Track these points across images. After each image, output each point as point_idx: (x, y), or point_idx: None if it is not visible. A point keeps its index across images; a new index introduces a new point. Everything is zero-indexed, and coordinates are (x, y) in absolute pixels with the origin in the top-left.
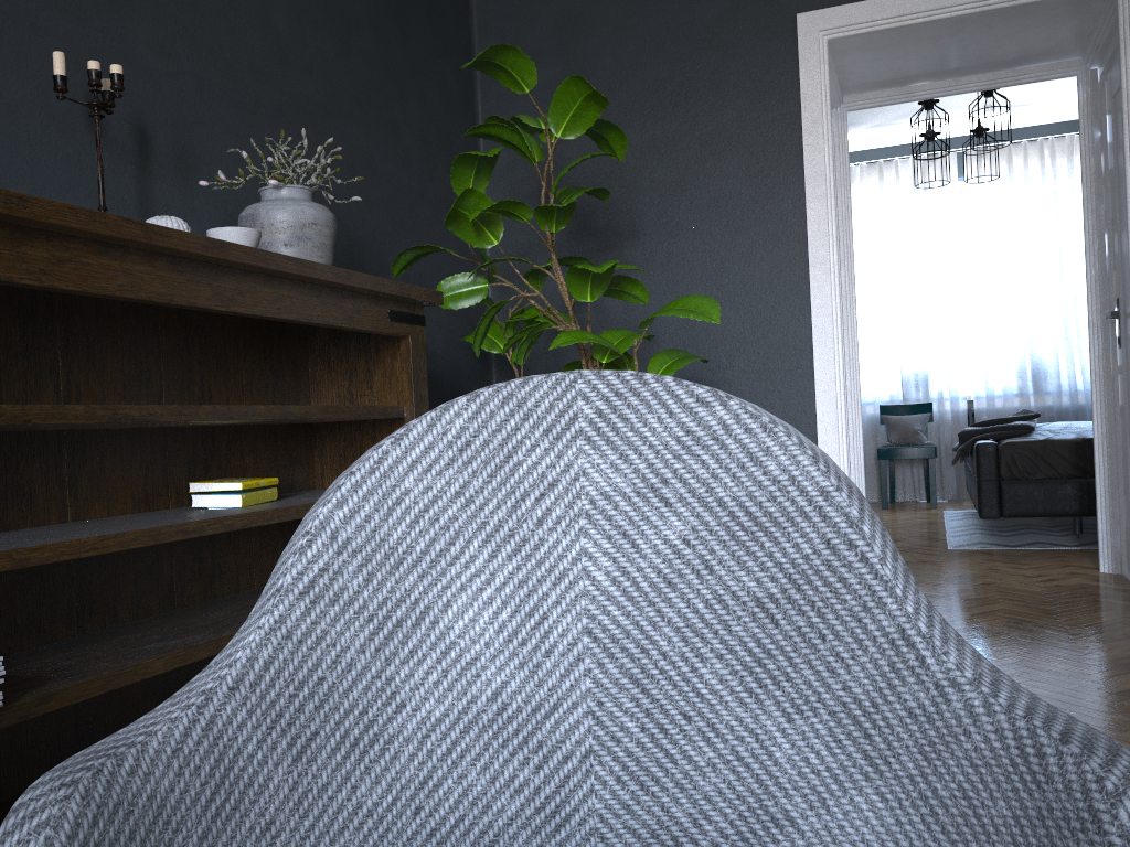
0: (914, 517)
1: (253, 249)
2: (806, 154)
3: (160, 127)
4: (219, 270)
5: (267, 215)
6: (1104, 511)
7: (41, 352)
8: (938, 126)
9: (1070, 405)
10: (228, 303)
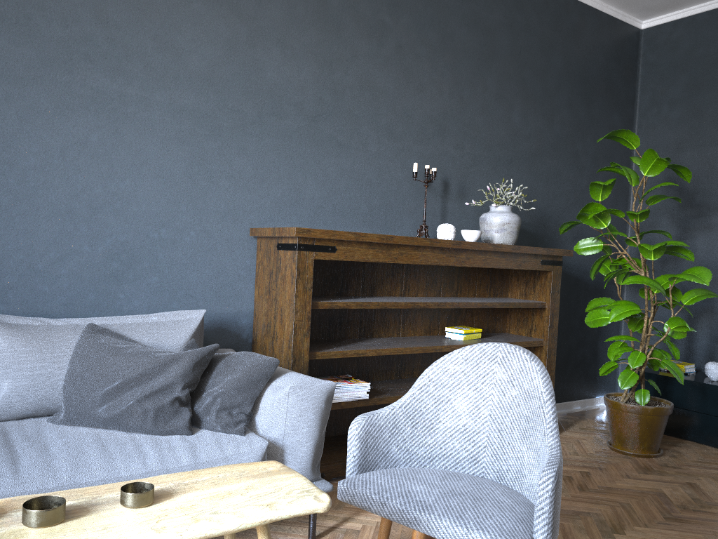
0: None
1: (473, 242)
2: None
3: (453, 179)
4: (459, 250)
5: (489, 219)
6: None
7: (397, 273)
8: None
9: None
10: (462, 263)
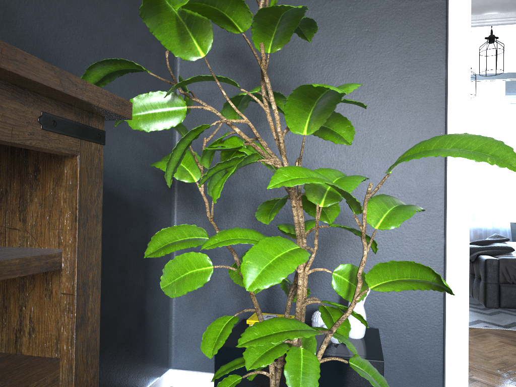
0: None
1: None
2: (450, 37)
3: None
4: None
5: None
6: None
7: None
8: None
9: (492, 228)
10: None
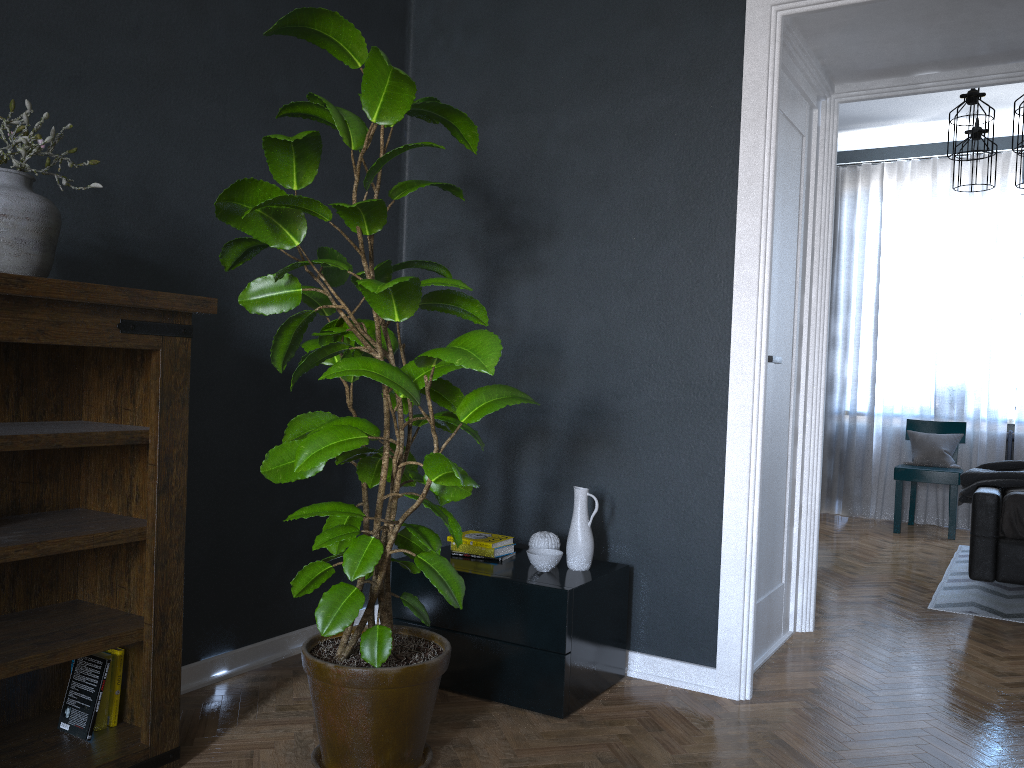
0: (920, 550)
1: None
2: (742, 153)
3: None
4: None
5: None
6: None
7: None
8: (981, 123)
9: None
10: None
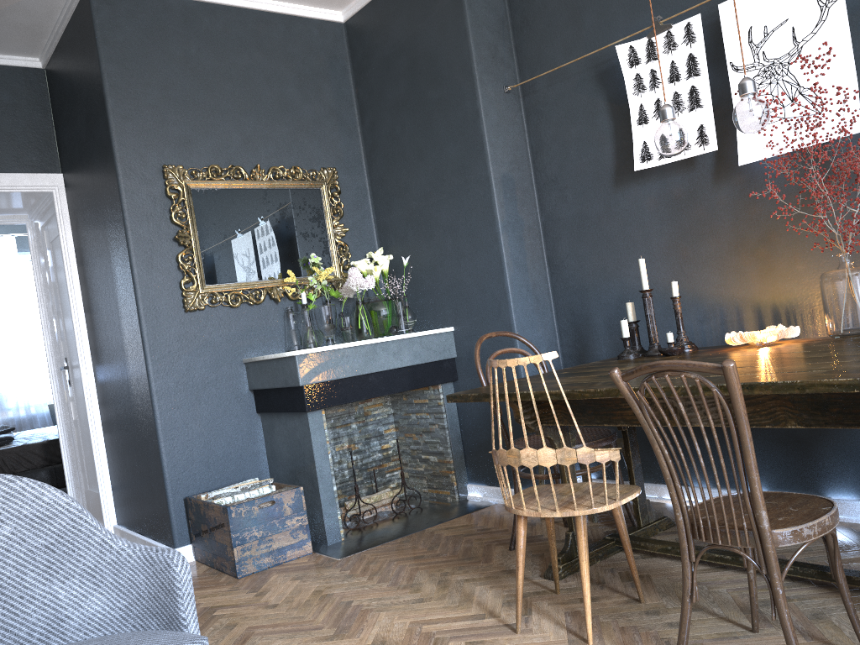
0: None
1: None
2: None
3: None
4: None
5: None
6: (71, 484)
7: None
8: None
9: (27, 415)
10: None
